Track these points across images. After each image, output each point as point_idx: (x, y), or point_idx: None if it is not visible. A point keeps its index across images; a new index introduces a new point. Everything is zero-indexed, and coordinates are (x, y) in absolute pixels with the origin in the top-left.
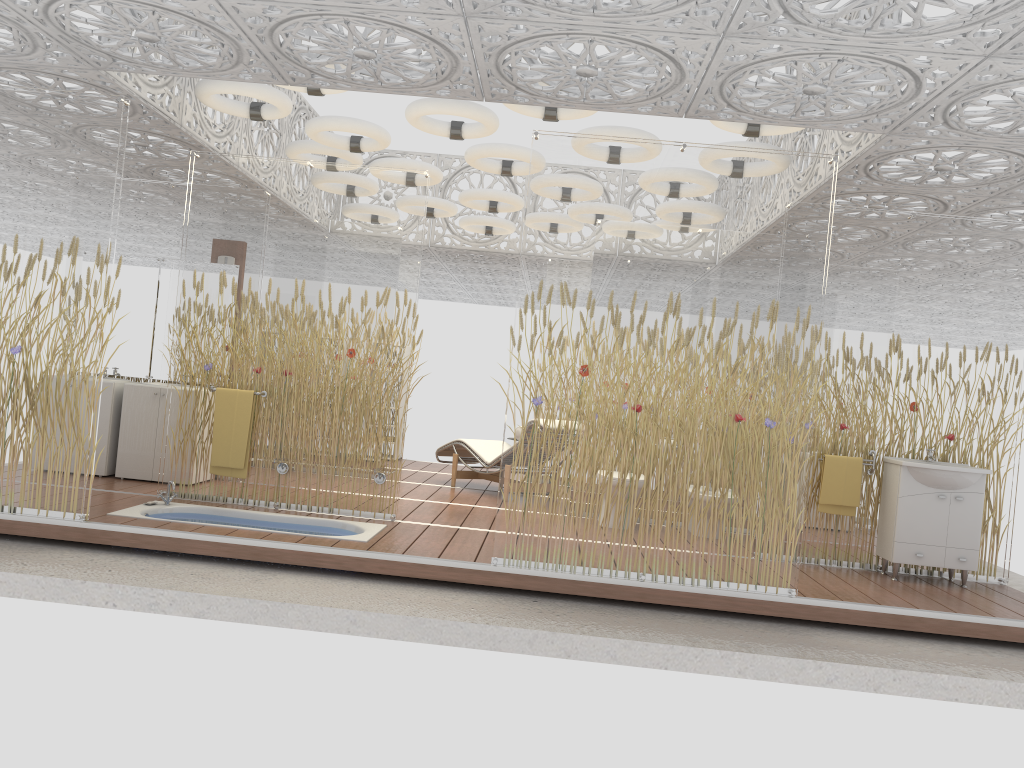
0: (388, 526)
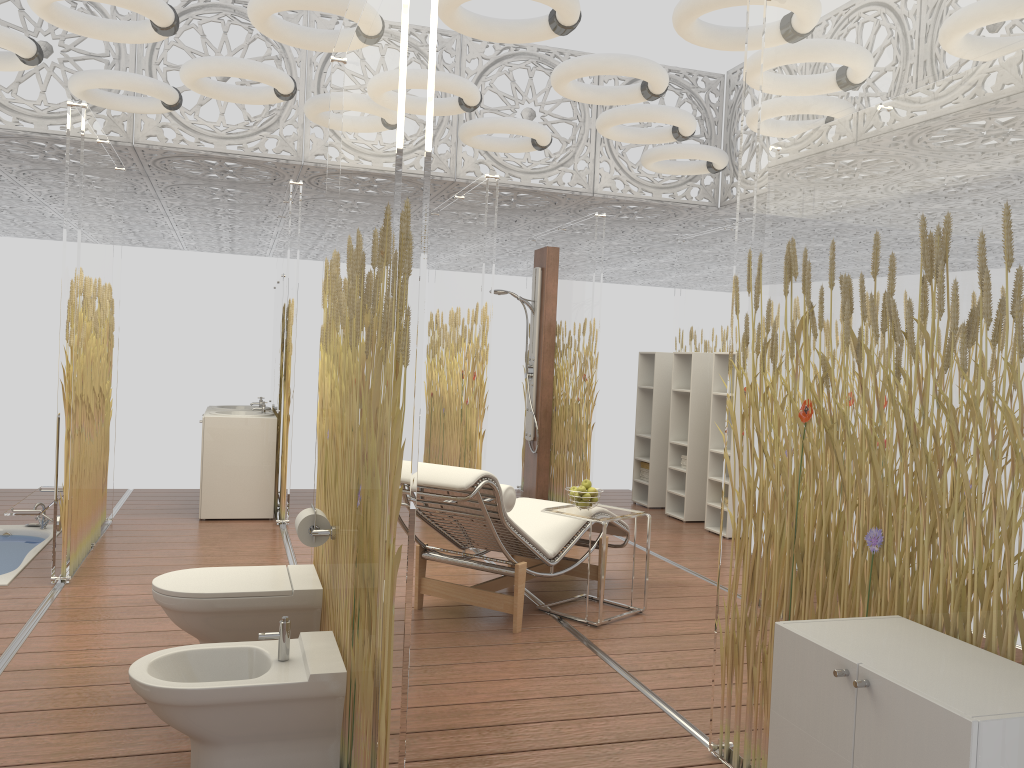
0: (3, 586)
